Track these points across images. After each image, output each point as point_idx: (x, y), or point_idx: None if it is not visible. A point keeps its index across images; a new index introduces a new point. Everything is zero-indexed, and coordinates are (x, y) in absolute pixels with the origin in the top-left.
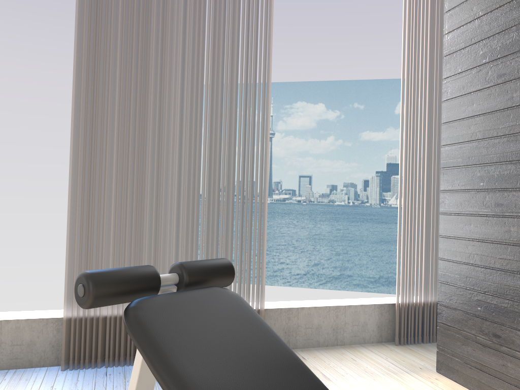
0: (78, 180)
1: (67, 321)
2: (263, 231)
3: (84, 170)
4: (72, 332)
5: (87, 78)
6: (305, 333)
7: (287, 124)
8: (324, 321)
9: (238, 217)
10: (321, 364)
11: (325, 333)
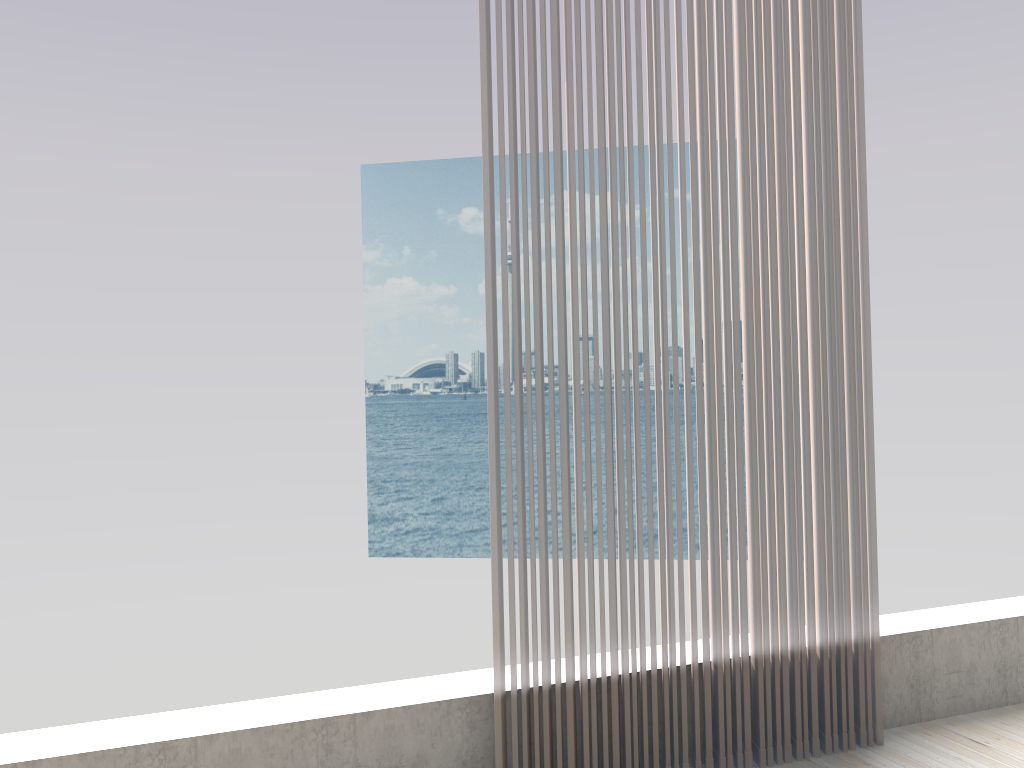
0: (508, 377)
1: (502, 703)
2: (871, 467)
3: (518, 354)
4: (516, 728)
5: (511, 140)
6: (948, 685)
7: (543, 237)
8: (981, 654)
9: (455, 427)
10: None
11: (984, 681)
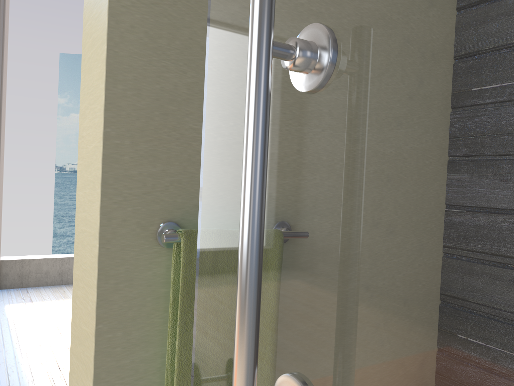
0: None
1: None
2: None
3: None
4: None
5: None
6: (36, 277)
7: None
8: (52, 268)
9: None
10: (37, 294)
11: (52, 276)
